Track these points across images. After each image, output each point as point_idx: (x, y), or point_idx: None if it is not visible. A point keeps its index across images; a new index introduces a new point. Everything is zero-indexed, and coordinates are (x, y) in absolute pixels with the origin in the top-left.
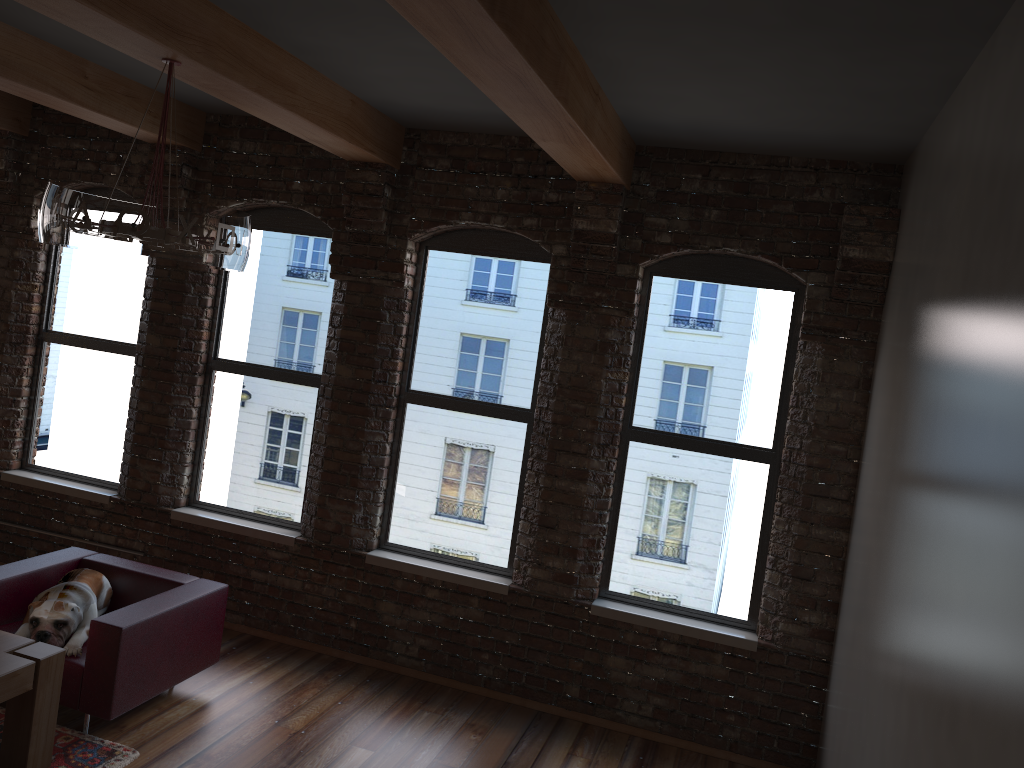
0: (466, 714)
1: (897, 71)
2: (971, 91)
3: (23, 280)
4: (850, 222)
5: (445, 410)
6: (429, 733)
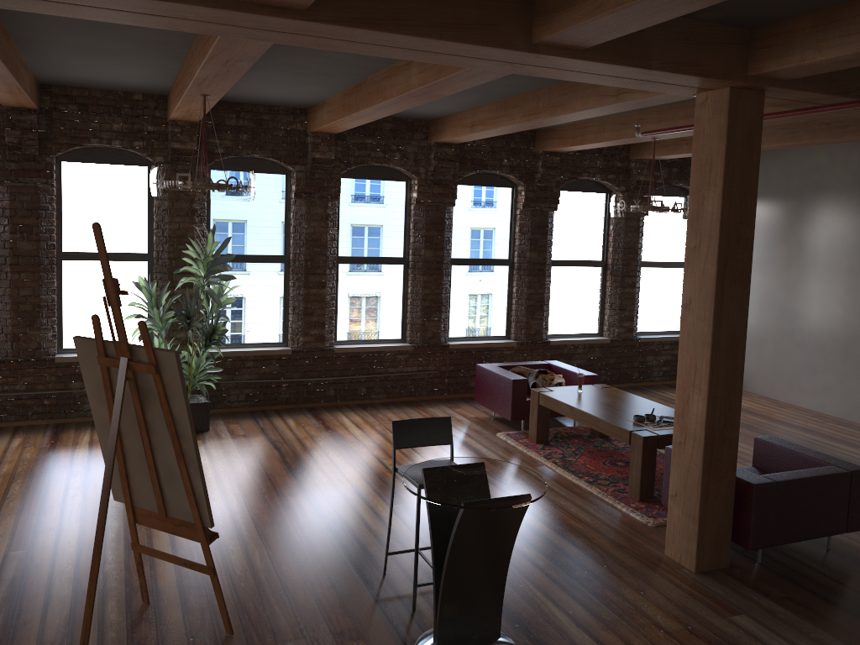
0: None
1: None
2: (836, 147)
3: (331, 227)
4: None
5: (568, 267)
6: None
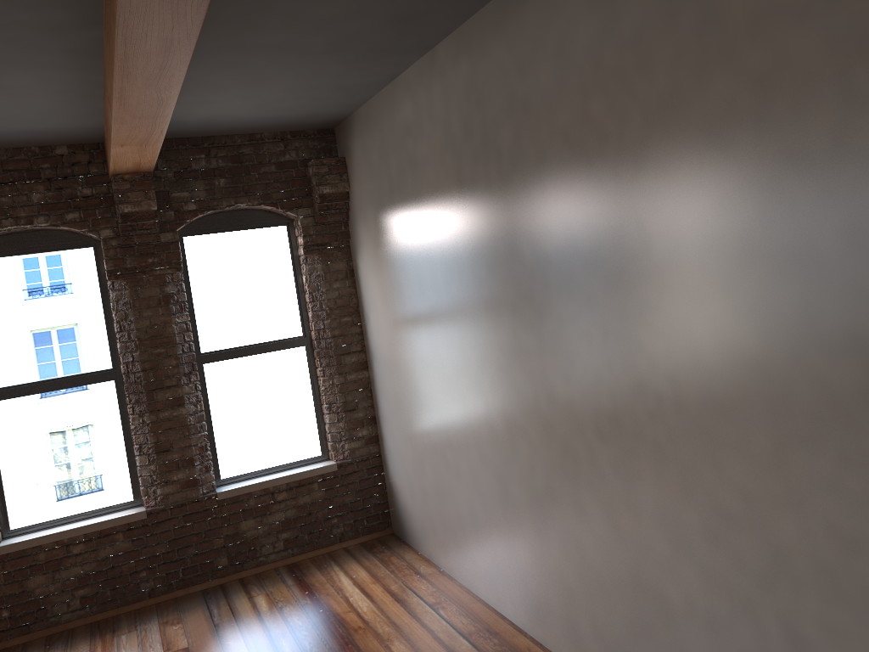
0: (154, 620)
1: (368, 73)
2: (417, 82)
3: None
4: (318, 170)
5: (32, 395)
6: (141, 643)
